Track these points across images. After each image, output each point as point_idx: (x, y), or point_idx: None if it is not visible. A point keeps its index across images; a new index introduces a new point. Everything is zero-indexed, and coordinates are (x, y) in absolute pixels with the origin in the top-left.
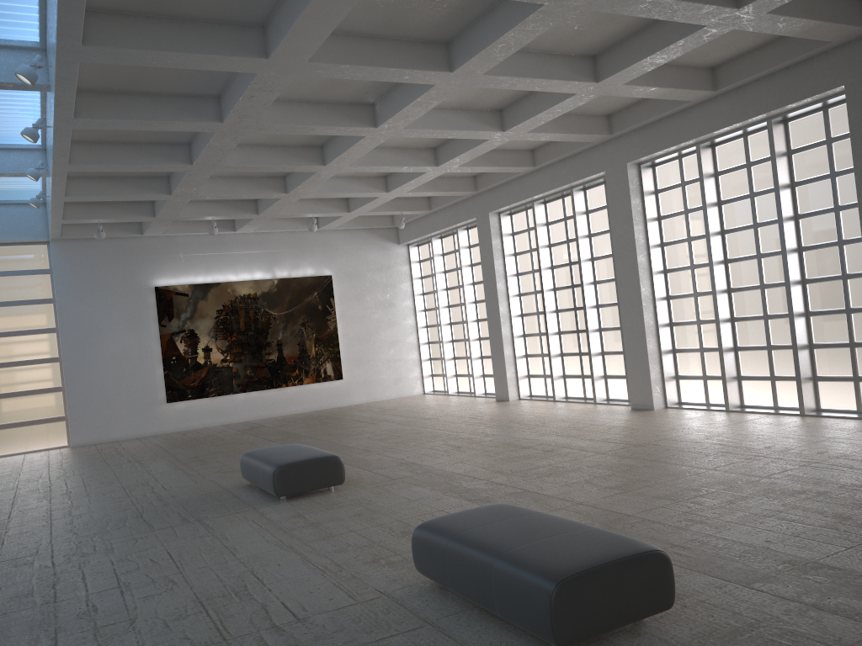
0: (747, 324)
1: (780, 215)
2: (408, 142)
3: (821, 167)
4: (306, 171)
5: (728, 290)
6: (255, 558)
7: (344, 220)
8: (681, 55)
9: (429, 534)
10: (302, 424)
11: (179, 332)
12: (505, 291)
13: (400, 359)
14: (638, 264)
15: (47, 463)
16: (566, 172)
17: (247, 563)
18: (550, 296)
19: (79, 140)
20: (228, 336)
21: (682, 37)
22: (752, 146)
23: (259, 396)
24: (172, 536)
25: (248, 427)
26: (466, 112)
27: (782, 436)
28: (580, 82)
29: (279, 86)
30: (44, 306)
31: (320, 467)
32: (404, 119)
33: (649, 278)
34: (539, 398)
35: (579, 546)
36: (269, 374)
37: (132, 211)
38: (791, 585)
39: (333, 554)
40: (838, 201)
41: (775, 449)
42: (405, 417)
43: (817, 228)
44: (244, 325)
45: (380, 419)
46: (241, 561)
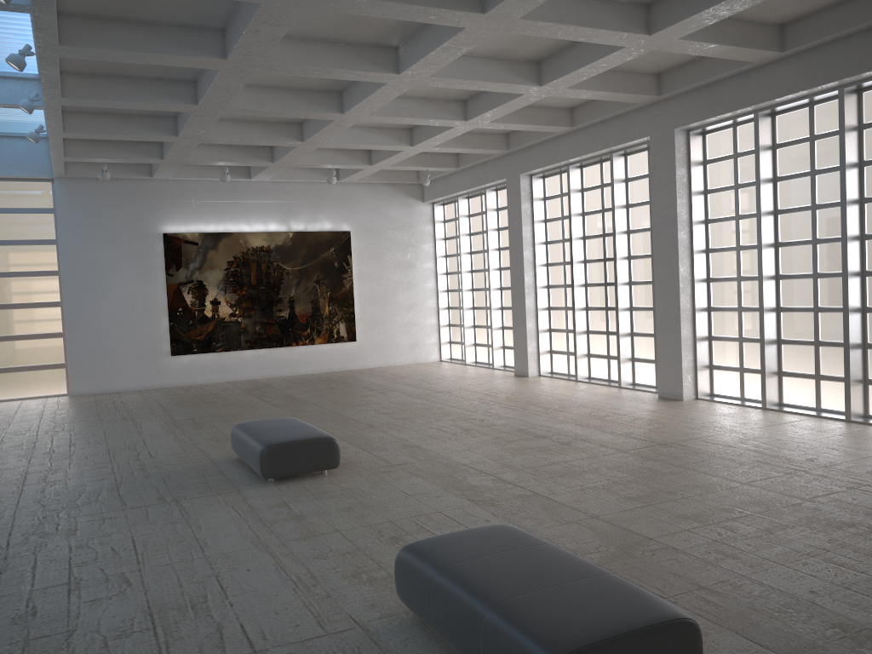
0: (795, 315)
1: (844, 198)
2: (436, 92)
3: None
4: (323, 118)
5: (776, 277)
6: (225, 557)
7: (366, 174)
8: (749, 7)
9: (414, 561)
10: (309, 387)
11: (187, 283)
12: (532, 260)
13: (417, 323)
14: (678, 241)
15: (41, 413)
16: (607, 135)
17: (215, 564)
18: (580, 269)
19: (73, 71)
20: (238, 290)
21: None
22: (819, 118)
23: (268, 354)
24: (142, 518)
25: (254, 387)
26: (500, 62)
27: (826, 447)
28: (630, 34)
29: (287, 20)
30: (46, 247)
31: (313, 449)
32: (430, 66)
33: (689, 258)
34: (560, 376)
35: (589, 604)
36: (279, 332)
37: (139, 152)
38: None
39: (311, 561)
40: None
41: (819, 463)
42: (417, 388)
43: None
44: (255, 278)
45: (390, 388)
46: (208, 560)
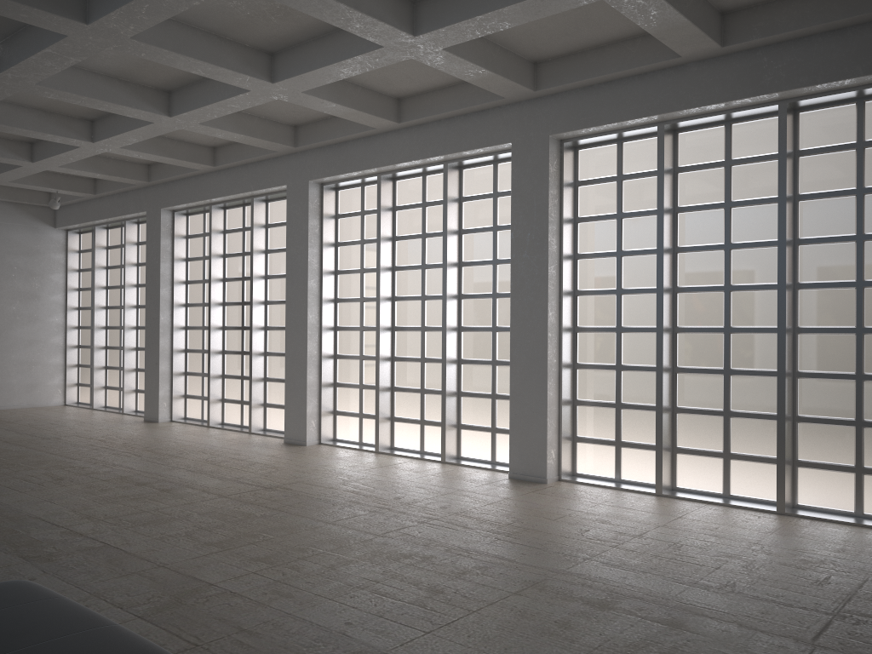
0: (406, 365)
1: (445, 260)
2: (56, 106)
3: (486, 219)
4: None
5: (392, 328)
6: None
7: None
8: (360, 73)
9: None
10: None
11: None
12: (170, 299)
13: (38, 362)
14: (308, 289)
15: None
16: (248, 179)
17: None
18: (218, 311)
19: None
20: None
21: (360, 53)
22: (430, 187)
23: None
24: None
25: None
26: (125, 84)
27: (416, 486)
28: (253, 78)
29: None
30: None
31: None
32: (34, 72)
33: (318, 306)
34: (193, 421)
35: None
36: None
37: None
38: None
39: None
40: (497, 255)
41: (404, 501)
42: (20, 434)
43: (477, 278)
44: None
45: None
46: None
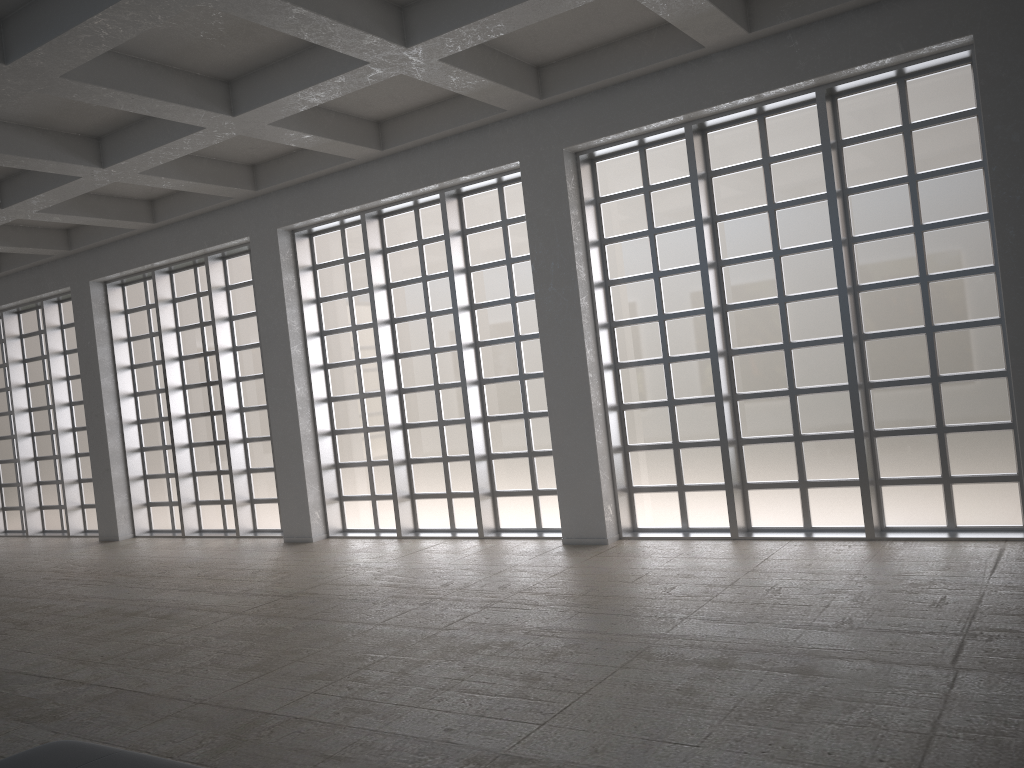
0: (421, 431)
1: (456, 304)
2: None
3: (497, 252)
4: None
5: (399, 391)
6: None
7: None
8: (340, 96)
9: None
10: None
11: None
12: (114, 389)
13: None
14: (292, 357)
15: None
16: (199, 234)
17: None
18: (179, 396)
19: None
20: None
21: (340, 72)
22: (425, 221)
23: None
24: None
25: None
26: (44, 133)
27: (461, 568)
28: (210, 112)
29: None
30: None
31: None
32: None
33: (306, 375)
34: (162, 533)
35: None
36: None
37: None
38: None
39: None
40: (515, 291)
41: (454, 587)
42: None
43: (494, 321)
44: None
45: None
46: None
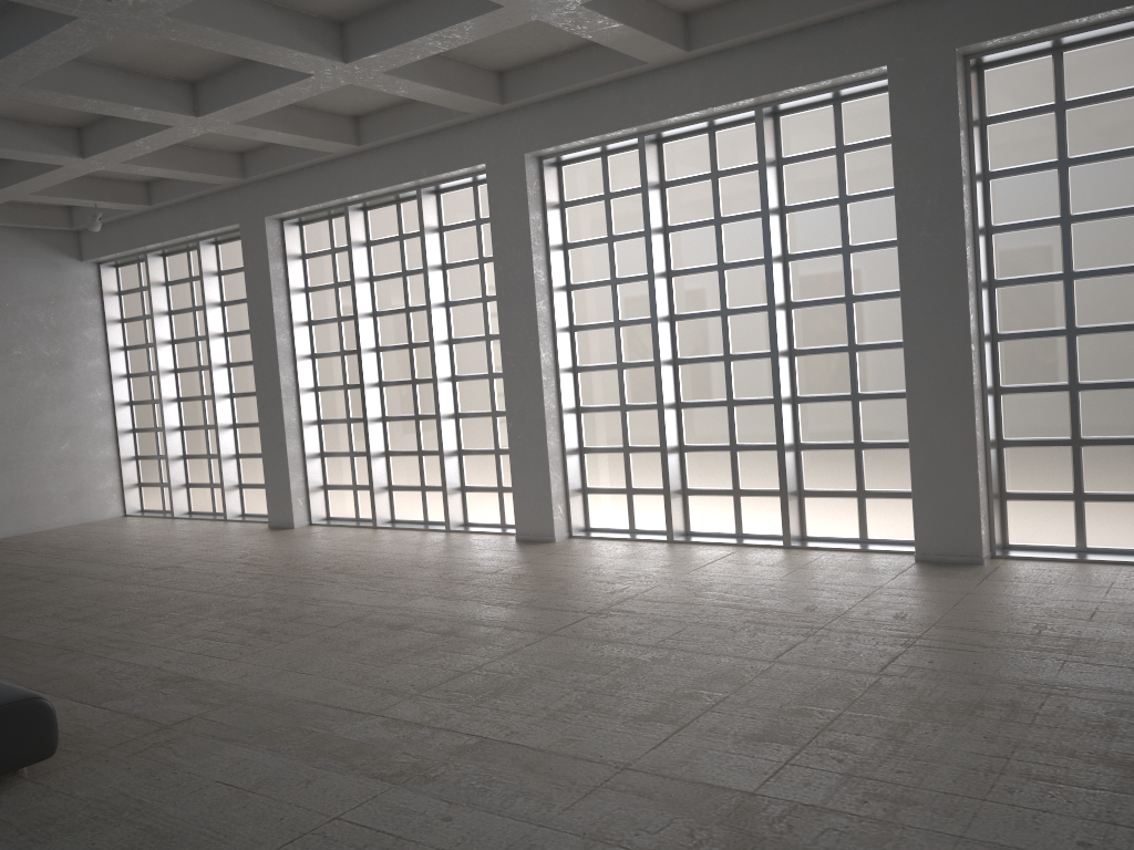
0: (701, 412)
1: (769, 253)
2: (147, 61)
3: (825, 188)
4: None
5: (674, 361)
6: None
7: None
8: None
9: None
10: None
11: None
12: (290, 349)
13: (81, 458)
14: (538, 315)
15: None
16: (416, 161)
17: None
18: (372, 360)
19: None
20: None
21: None
22: (722, 148)
23: None
24: None
25: None
26: (283, 12)
27: (805, 587)
28: None
29: None
30: None
31: None
32: None
33: (551, 338)
34: (345, 522)
35: None
36: None
37: None
38: None
39: None
40: (849, 239)
41: (825, 613)
42: (113, 566)
43: (816, 276)
44: None
45: (61, 571)
46: None
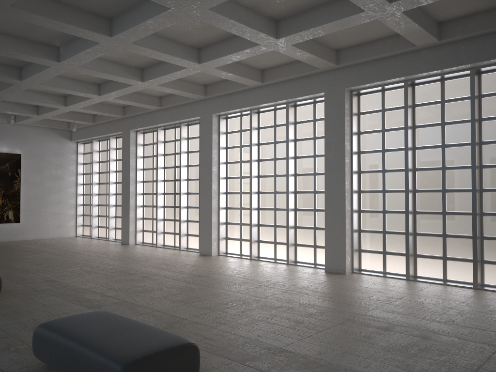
0: (266, 212)
1: (288, 155)
2: (82, 77)
3: (309, 133)
4: (7, 82)
5: (258, 192)
6: None
7: (34, 120)
8: (246, 58)
9: (45, 331)
10: None
11: None
12: (135, 178)
13: (62, 213)
14: (212, 172)
15: None
16: (179, 113)
17: None
18: (161, 184)
19: None
20: None
21: (247, 48)
22: (278, 116)
23: None
24: None
25: None
26: (121, 65)
27: (276, 275)
28: (189, 61)
29: None
30: None
31: None
32: (78, 61)
33: (217, 181)
34: (147, 244)
35: (143, 340)
36: None
37: None
38: (266, 362)
39: None
40: (316, 152)
41: (271, 282)
42: (59, 250)
43: (305, 165)
44: None
45: (41, 250)
46: None
